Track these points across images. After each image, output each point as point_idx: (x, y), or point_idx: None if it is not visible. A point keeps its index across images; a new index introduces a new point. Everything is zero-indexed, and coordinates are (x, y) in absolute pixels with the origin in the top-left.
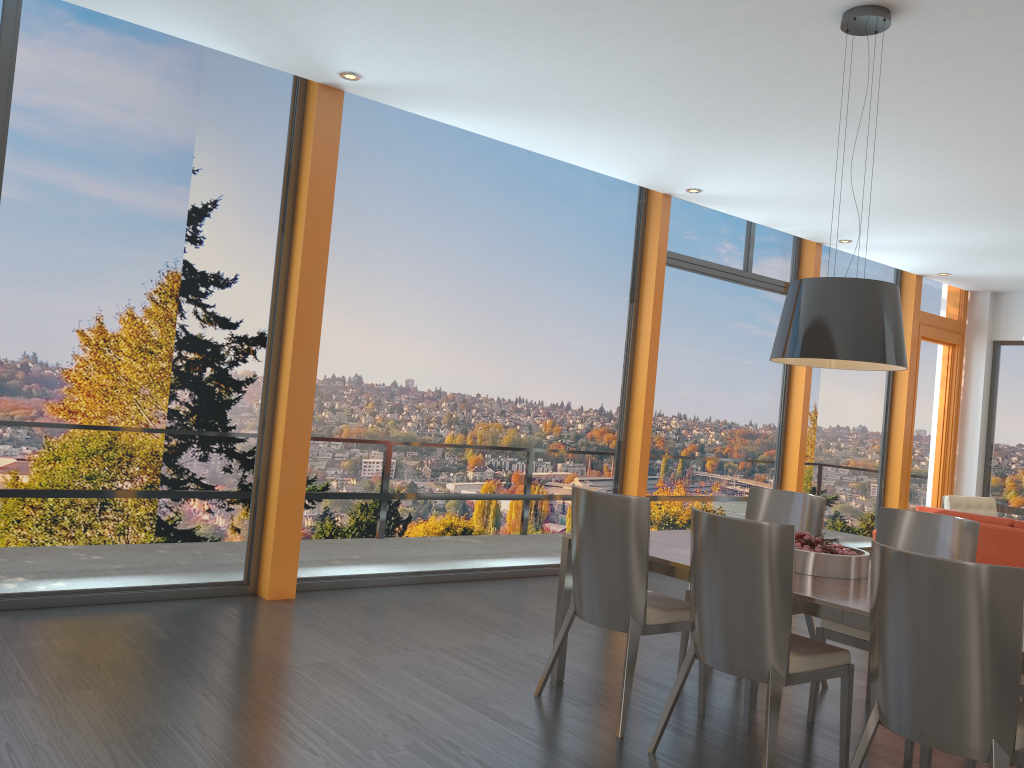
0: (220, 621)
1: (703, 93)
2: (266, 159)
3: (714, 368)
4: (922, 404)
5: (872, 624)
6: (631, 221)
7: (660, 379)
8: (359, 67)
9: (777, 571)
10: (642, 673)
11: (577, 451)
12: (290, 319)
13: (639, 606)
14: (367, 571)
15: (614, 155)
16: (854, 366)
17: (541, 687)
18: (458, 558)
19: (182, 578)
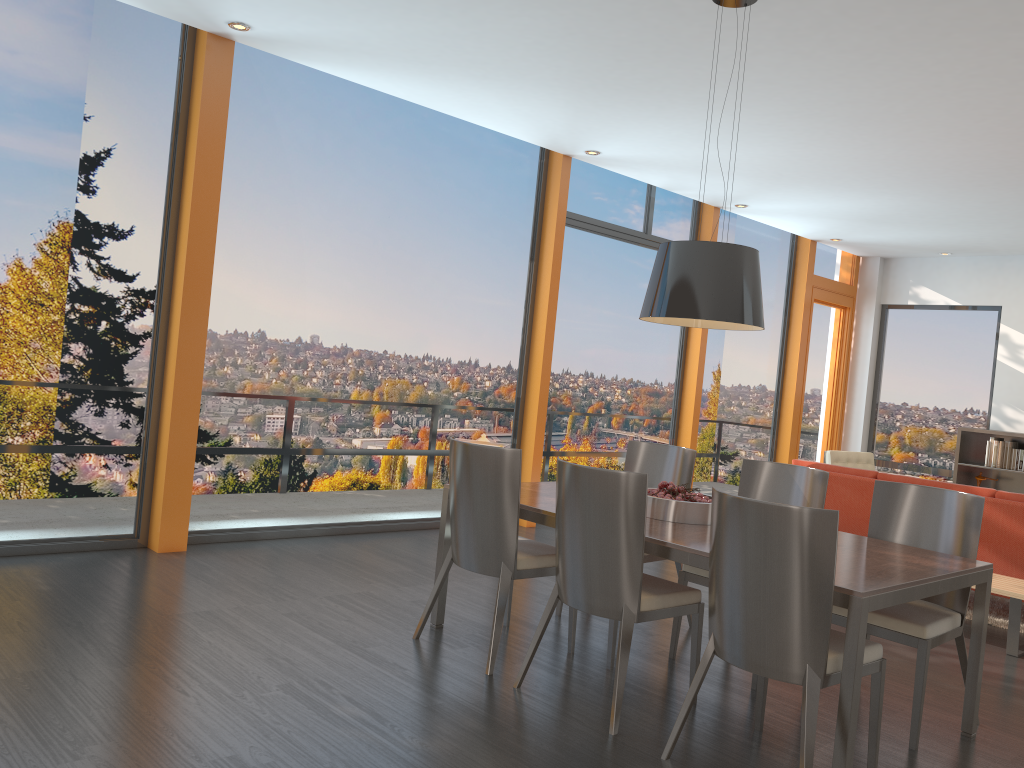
0: (106, 573)
1: (591, 57)
2: (153, 109)
3: (613, 327)
4: (814, 364)
5: (710, 564)
6: (532, 181)
7: (559, 337)
8: (248, 18)
9: (631, 517)
10: (521, 617)
11: (476, 407)
12: (179, 273)
13: (510, 552)
14: (262, 524)
15: (512, 115)
16: (720, 326)
17: (419, 630)
18: (355, 511)
19: (69, 532)
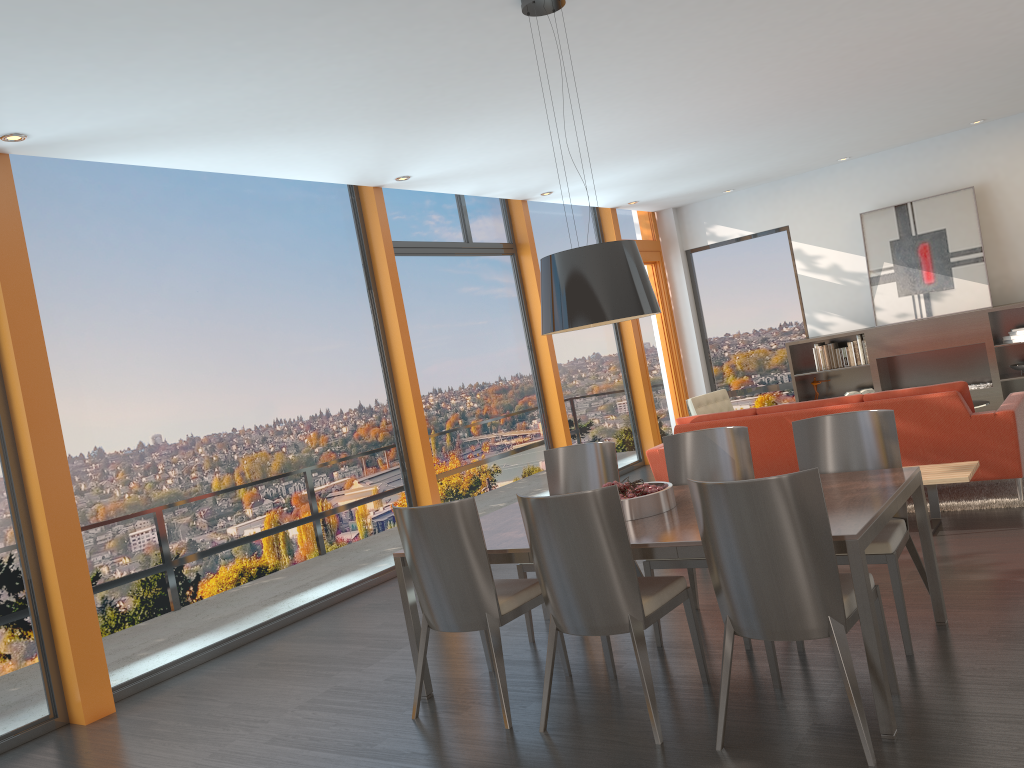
0: None
1: (401, 89)
2: None
3: (464, 341)
4: (644, 322)
5: (707, 552)
6: (349, 220)
7: (418, 366)
8: (23, 126)
9: (613, 530)
10: None
11: (361, 460)
12: (20, 418)
13: (491, 600)
14: (184, 653)
15: (320, 161)
16: (613, 320)
17: (417, 708)
18: (275, 605)
19: None
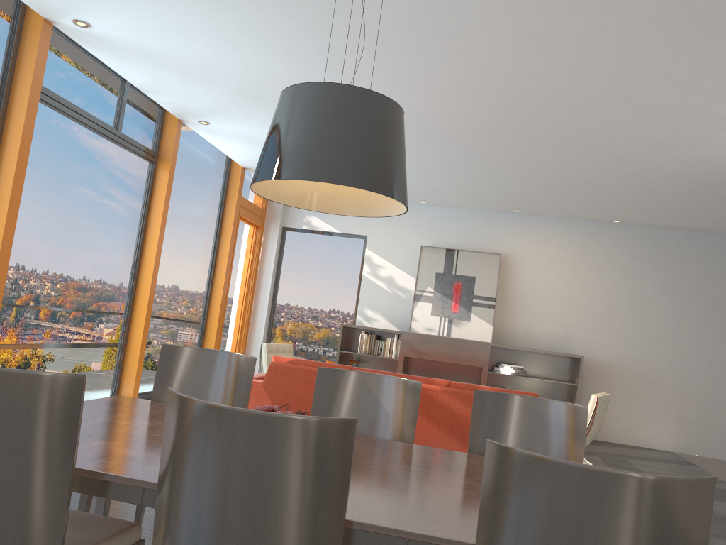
0: None
1: None
2: None
3: (78, 218)
4: (234, 270)
5: None
6: (2, 38)
7: (20, 221)
8: None
9: (329, 494)
10: None
11: None
12: None
13: None
14: None
15: None
16: (326, 209)
17: None
18: None
19: None
